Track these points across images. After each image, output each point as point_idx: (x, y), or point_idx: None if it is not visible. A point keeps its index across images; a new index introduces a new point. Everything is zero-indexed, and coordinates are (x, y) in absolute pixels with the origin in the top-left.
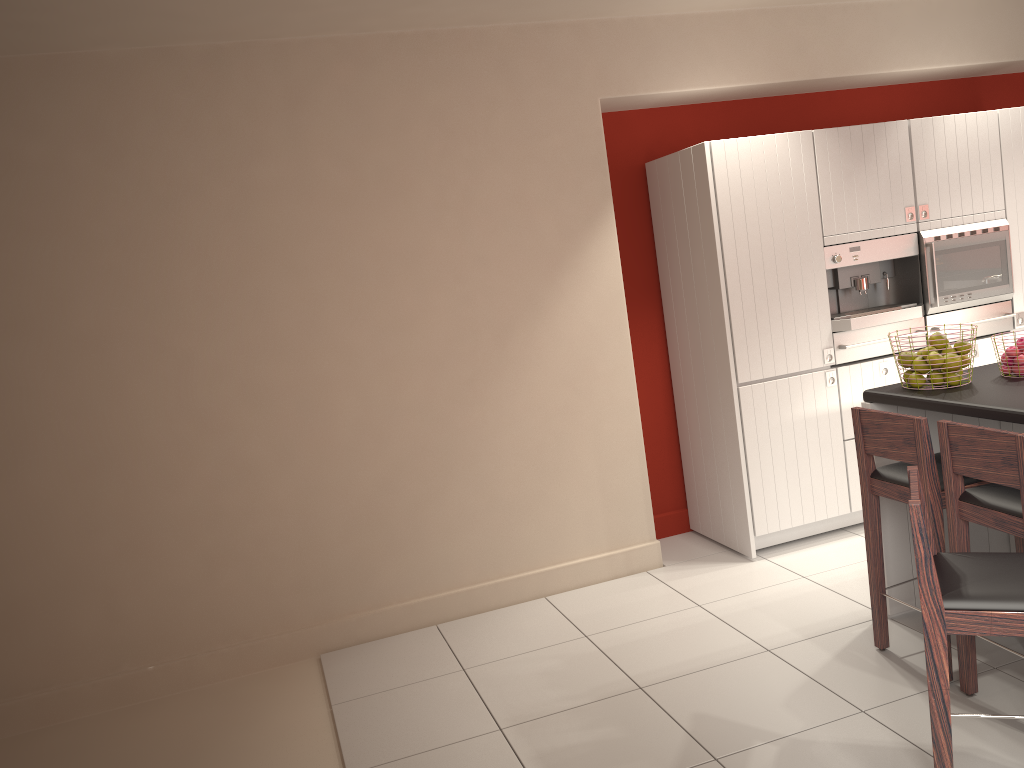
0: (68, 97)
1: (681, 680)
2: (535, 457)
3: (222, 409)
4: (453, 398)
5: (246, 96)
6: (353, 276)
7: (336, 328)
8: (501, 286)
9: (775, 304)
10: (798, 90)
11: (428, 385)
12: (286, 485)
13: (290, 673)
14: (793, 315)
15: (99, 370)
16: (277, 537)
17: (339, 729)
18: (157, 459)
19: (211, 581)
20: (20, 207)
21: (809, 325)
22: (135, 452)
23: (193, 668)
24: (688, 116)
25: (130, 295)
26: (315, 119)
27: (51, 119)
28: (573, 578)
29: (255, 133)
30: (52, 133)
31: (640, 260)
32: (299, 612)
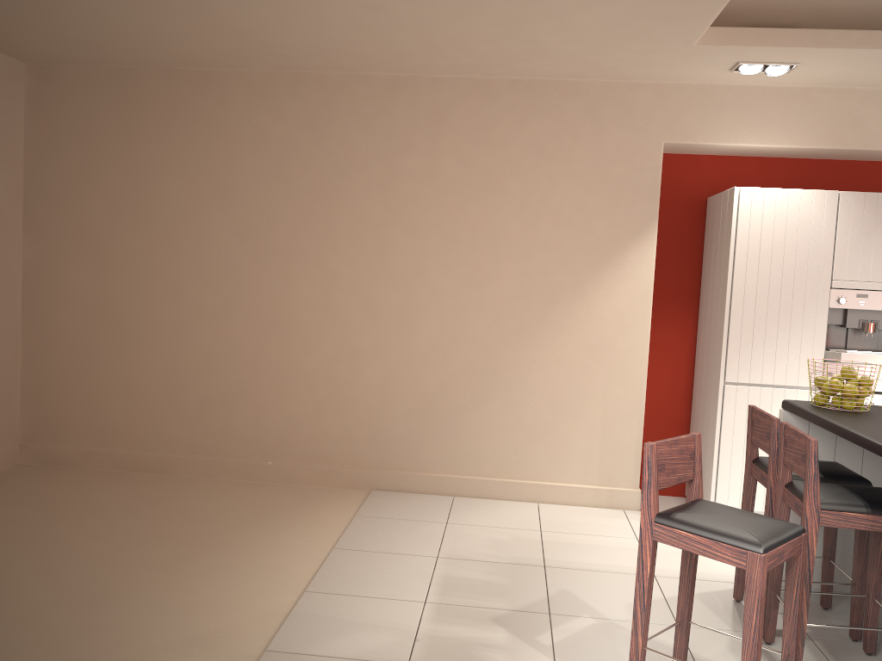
0: (302, 99)
1: (575, 571)
2: (554, 398)
3: (348, 310)
4: (502, 340)
5: (407, 110)
6: (450, 241)
7: (431, 273)
8: (555, 268)
9: (773, 326)
10: (862, 157)
11: (486, 327)
12: (376, 371)
13: (348, 494)
14: (788, 338)
15: (282, 269)
16: (363, 403)
17: (348, 527)
18: (302, 333)
19: (317, 420)
20: (261, 161)
21: (802, 350)
22: (291, 325)
23: (293, 472)
24: (755, 166)
25: (310, 226)
26: (448, 131)
27: (290, 111)
28: (563, 496)
29: (407, 135)
30: (288, 119)
31: (687, 272)
32: (366, 458)
